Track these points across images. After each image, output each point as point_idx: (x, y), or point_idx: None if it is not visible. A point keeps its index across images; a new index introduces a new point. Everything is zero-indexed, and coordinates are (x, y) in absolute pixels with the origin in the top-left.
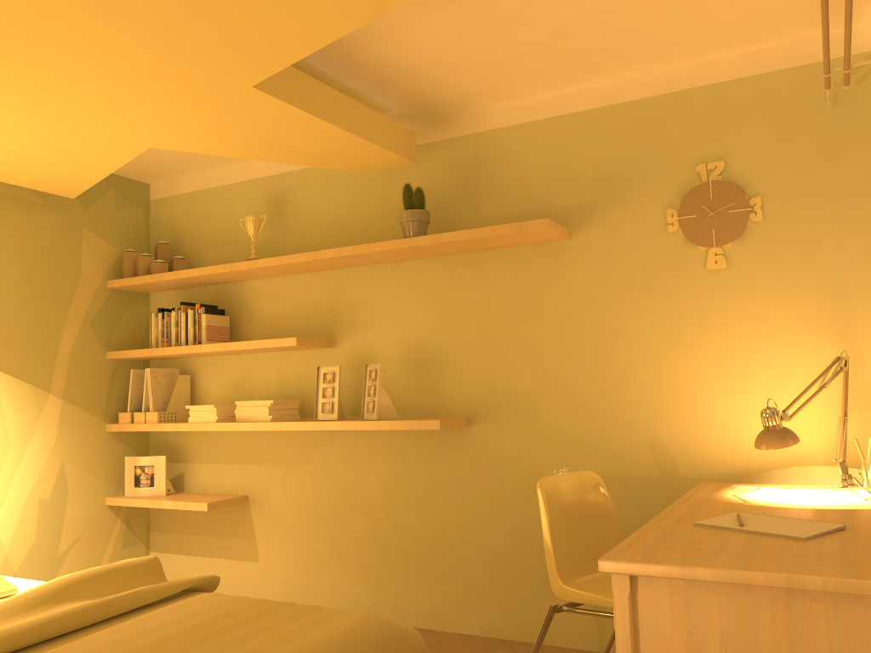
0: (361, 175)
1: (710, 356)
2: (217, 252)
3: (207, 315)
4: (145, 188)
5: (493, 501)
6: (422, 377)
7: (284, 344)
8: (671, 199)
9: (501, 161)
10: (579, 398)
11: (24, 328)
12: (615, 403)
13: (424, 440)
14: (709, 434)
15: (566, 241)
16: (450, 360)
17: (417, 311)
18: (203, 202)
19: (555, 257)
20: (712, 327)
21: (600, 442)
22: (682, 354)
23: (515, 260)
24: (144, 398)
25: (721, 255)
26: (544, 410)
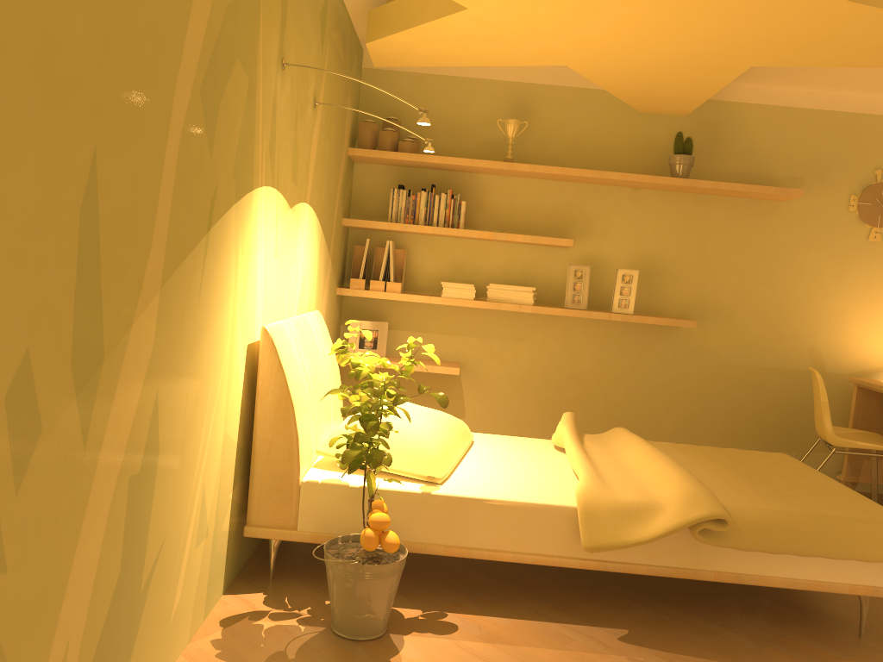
0: (612, 107)
1: (859, 297)
2: (445, 139)
3: (466, 203)
4: (362, 54)
5: (690, 380)
6: (645, 283)
7: (560, 244)
8: (854, 188)
9: (738, 128)
10: (767, 314)
11: (330, 191)
12: (791, 320)
13: (639, 331)
14: (848, 347)
15: (777, 201)
16: (671, 274)
17: (648, 231)
18: (433, 87)
19: (767, 211)
20: (863, 279)
21: (776, 345)
22: (841, 293)
23: (736, 207)
24: (383, 268)
25: (879, 233)
26: (740, 319)
